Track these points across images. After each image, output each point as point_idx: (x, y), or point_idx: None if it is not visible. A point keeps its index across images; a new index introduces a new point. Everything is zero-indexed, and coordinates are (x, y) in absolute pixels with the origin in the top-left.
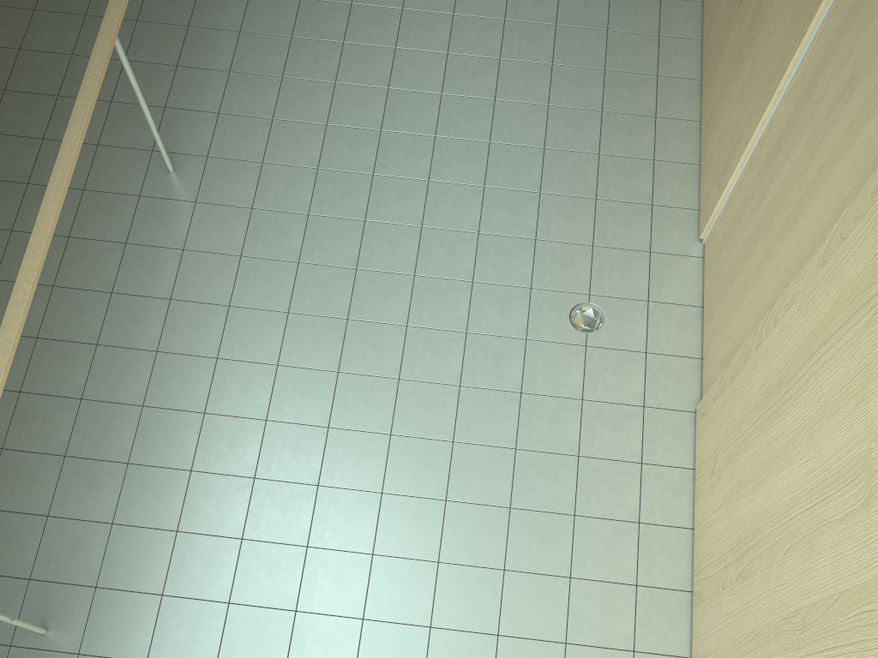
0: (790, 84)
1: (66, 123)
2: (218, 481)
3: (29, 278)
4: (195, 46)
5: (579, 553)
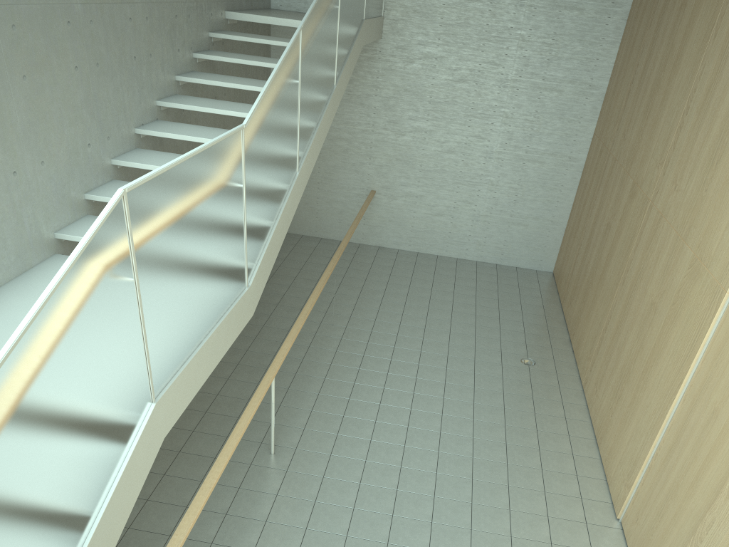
0: (668, 424)
1: (209, 425)
2: None
3: (215, 476)
4: (292, 397)
5: None
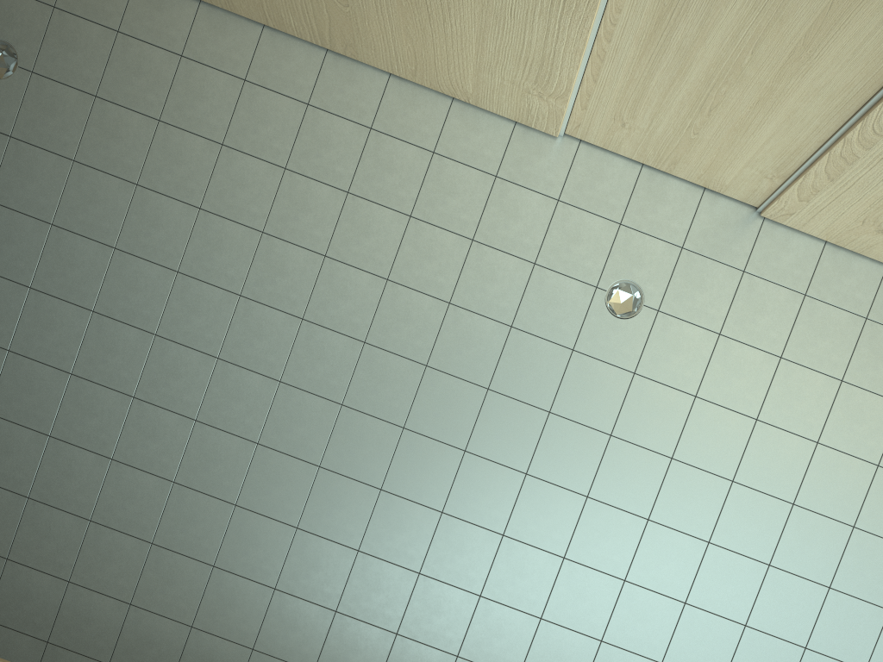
0: None
1: None
2: None
3: None
4: (144, 660)
5: (881, 388)
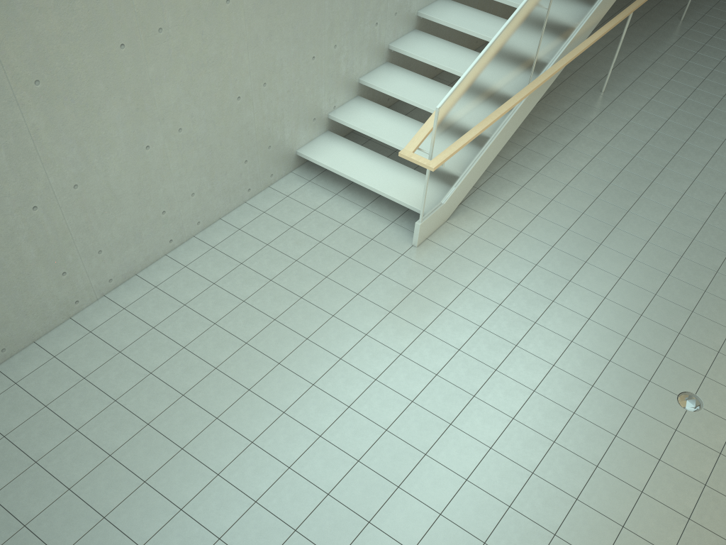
0: None
1: None
2: (680, 84)
3: None
4: None
5: None
